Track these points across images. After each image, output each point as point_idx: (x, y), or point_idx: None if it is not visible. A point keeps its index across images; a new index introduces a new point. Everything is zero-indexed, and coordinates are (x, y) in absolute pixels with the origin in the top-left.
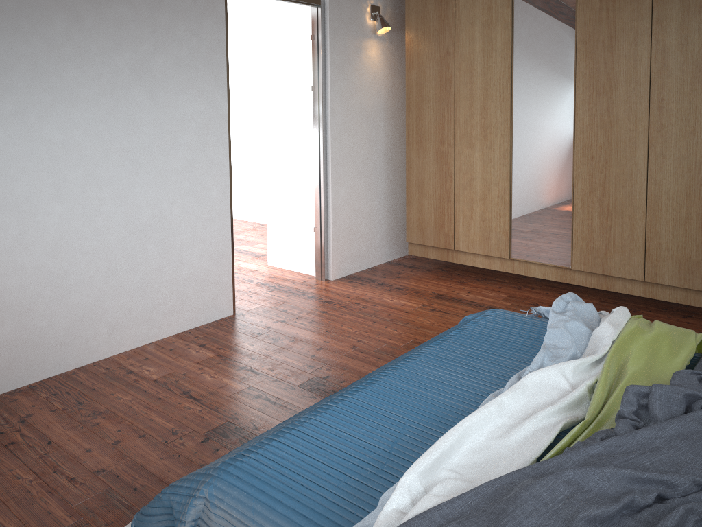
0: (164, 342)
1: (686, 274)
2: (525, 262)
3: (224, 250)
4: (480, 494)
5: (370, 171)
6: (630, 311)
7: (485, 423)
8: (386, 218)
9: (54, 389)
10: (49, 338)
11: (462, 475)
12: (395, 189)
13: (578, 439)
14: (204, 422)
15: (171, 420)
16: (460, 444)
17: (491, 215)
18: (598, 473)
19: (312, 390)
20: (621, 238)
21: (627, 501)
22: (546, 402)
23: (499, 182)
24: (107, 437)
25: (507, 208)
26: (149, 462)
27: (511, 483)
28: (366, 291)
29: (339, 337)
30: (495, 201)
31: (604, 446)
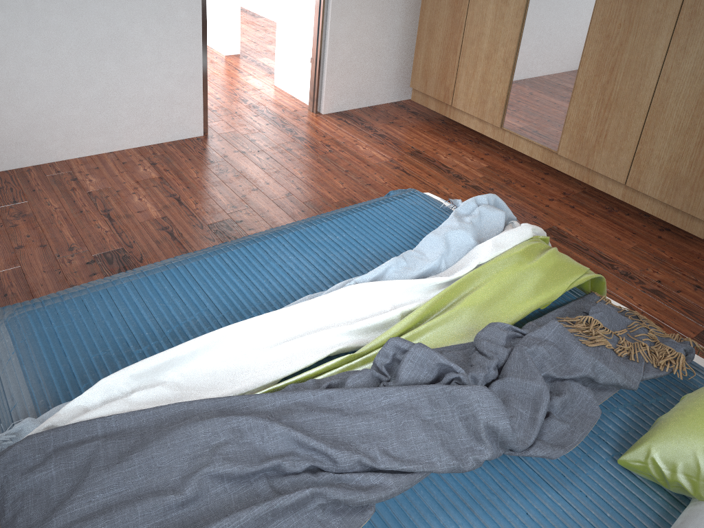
0: (122, 154)
1: (670, 189)
2: (515, 135)
3: (194, 74)
4: (159, 414)
5: (384, 4)
6: (605, 210)
7: (258, 330)
8: (398, 57)
9: (3, 183)
10: (3, 137)
11: (188, 382)
12: (414, 26)
13: (329, 372)
14: (102, 244)
15: (76, 236)
16: (211, 350)
17: (492, 78)
18: (268, 429)
19: (216, 233)
20: (614, 134)
21: (270, 466)
22: (351, 318)
23: (506, 43)
24: (15, 240)
25: (509, 74)
26: (33, 272)
27: (197, 410)
28: (347, 133)
29: (282, 181)
30: (499, 64)
31: (317, 396)
